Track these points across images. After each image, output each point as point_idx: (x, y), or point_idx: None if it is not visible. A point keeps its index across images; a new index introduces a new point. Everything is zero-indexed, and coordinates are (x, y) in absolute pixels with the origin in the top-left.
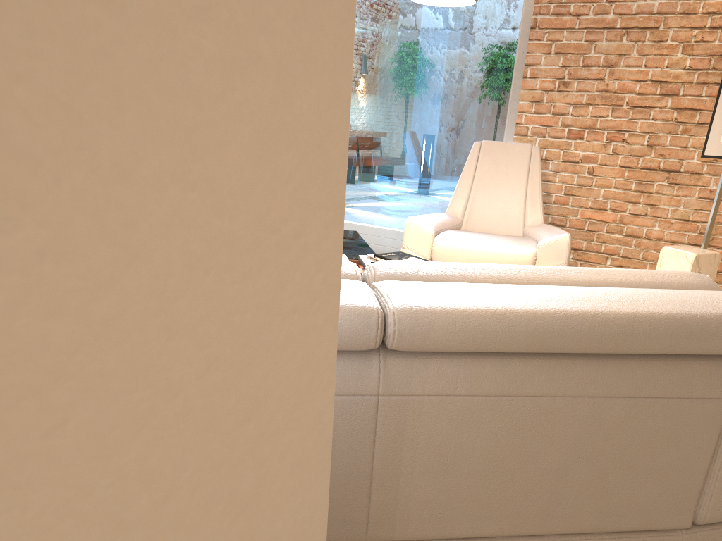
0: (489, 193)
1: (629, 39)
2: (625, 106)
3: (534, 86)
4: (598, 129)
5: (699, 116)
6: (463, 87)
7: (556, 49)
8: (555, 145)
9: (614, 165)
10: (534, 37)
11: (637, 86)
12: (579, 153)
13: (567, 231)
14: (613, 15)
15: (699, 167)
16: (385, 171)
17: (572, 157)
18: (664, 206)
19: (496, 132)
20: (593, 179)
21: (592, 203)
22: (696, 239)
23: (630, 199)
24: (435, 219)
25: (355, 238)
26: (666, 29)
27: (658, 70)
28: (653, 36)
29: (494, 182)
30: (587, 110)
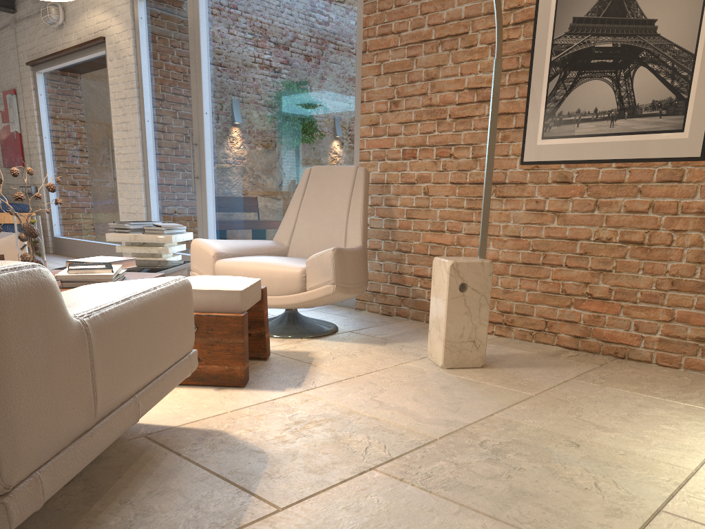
0: (314, 218)
1: (444, 48)
2: (448, 118)
3: (370, 109)
4: (428, 146)
5: (516, 120)
6: (321, 120)
7: (385, 69)
8: (394, 167)
9: (446, 183)
10: (366, 61)
11: (456, 96)
12: (415, 173)
13: (412, 257)
14: (428, 27)
15: (522, 176)
16: (269, 210)
17: (409, 178)
18: (495, 223)
19: (350, 161)
20: (429, 199)
21: (431, 225)
22: (529, 257)
23: (464, 218)
24: (245, 244)
25: (167, 265)
26: (475, 33)
27: (473, 76)
28: (464, 42)
29: (320, 206)
30: (417, 128)
